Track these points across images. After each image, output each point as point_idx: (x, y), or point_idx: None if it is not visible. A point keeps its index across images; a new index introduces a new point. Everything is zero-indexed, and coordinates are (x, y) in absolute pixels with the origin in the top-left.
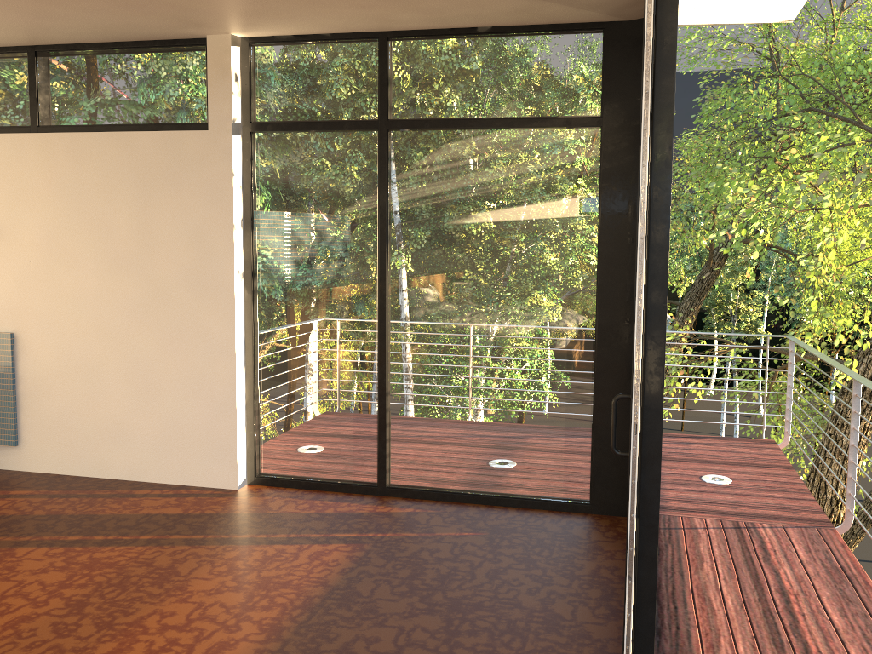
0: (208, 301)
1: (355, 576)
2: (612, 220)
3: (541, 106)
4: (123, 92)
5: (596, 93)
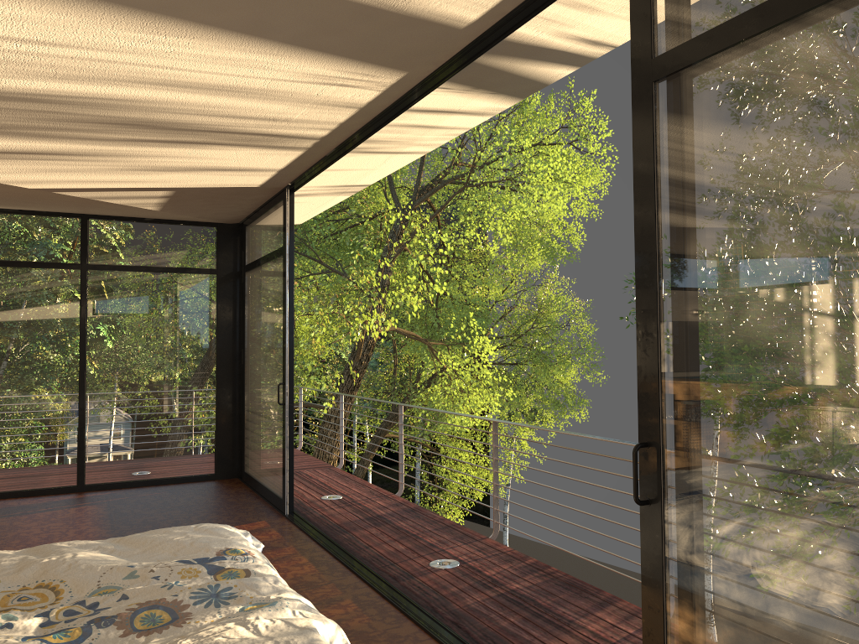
0: None
1: (115, 510)
2: (224, 321)
3: (184, 262)
4: None
5: (214, 257)
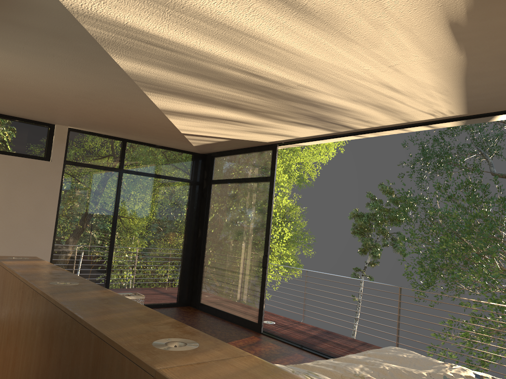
0: (40, 232)
1: None
2: (191, 211)
3: (174, 173)
4: (2, 136)
5: (190, 172)
